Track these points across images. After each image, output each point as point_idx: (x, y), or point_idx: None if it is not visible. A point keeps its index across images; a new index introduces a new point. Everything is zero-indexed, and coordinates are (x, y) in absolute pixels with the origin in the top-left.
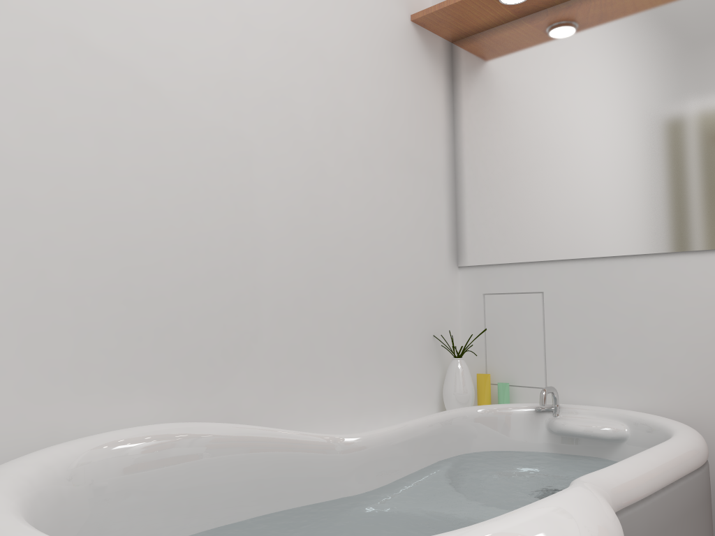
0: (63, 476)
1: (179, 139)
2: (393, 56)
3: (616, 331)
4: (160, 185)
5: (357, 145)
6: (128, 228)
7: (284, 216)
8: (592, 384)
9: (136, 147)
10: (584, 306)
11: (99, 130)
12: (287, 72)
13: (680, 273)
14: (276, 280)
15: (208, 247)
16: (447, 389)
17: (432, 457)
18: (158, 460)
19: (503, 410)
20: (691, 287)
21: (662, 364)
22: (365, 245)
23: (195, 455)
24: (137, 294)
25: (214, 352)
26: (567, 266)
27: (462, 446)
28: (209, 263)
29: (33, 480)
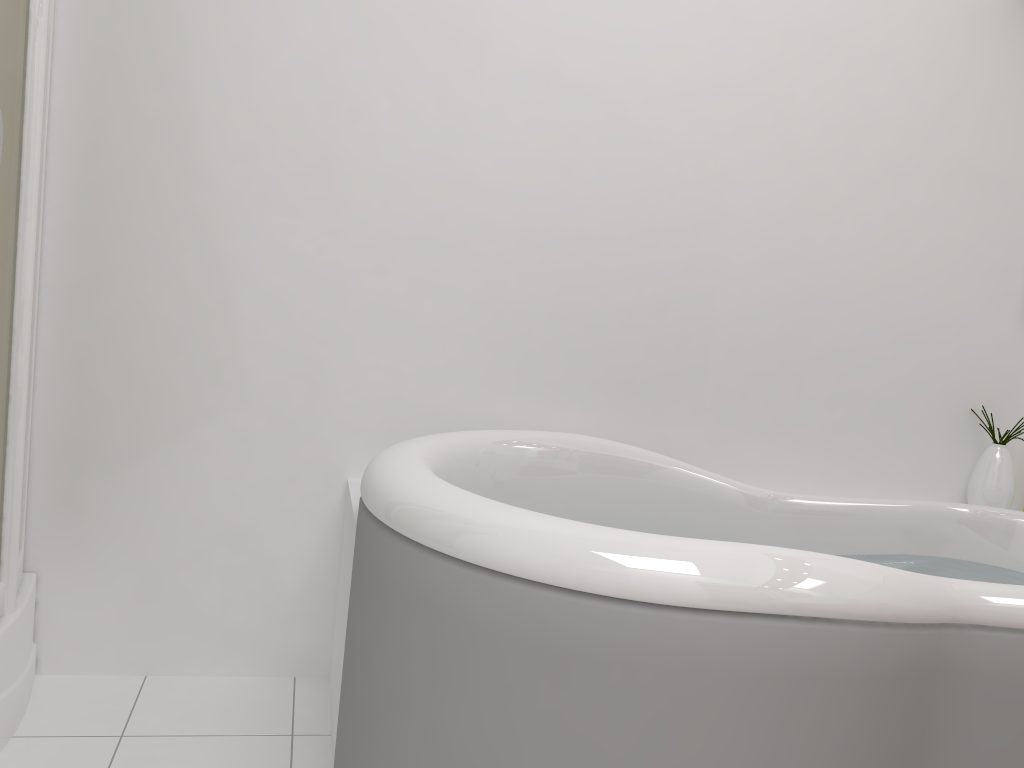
0: (482, 453)
1: (641, 162)
2: (968, 29)
3: None
4: (615, 210)
5: (881, 157)
6: (579, 251)
7: (757, 244)
8: None
9: (595, 172)
10: None
11: (562, 158)
12: (787, 74)
13: None
14: (737, 314)
15: (659, 273)
16: (972, 480)
17: (892, 547)
18: (568, 464)
19: None
20: None
21: None
22: (872, 283)
23: (604, 469)
24: (580, 313)
25: (652, 379)
26: None
27: (949, 548)
28: (659, 290)
29: (455, 447)
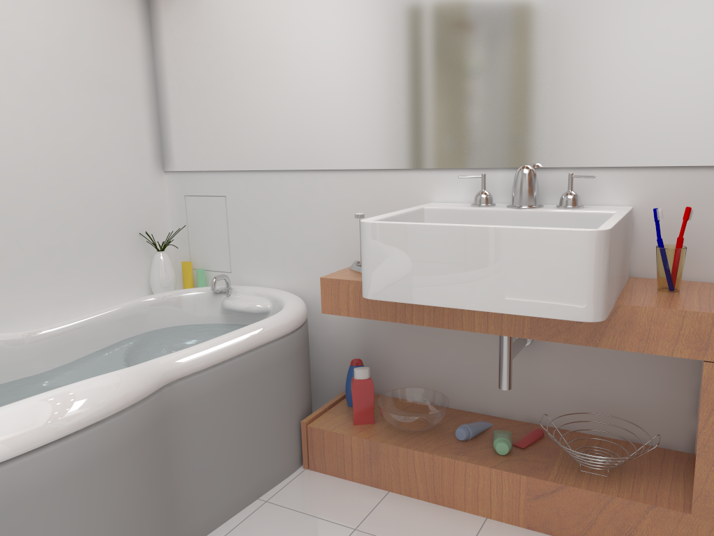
0: None
1: None
2: None
3: (274, 229)
4: None
5: (35, 74)
6: None
7: None
8: (260, 270)
9: None
10: (253, 208)
11: None
12: None
13: (312, 186)
14: None
15: None
16: (151, 277)
17: (117, 337)
18: None
19: (188, 294)
20: (319, 198)
21: (302, 255)
22: (55, 165)
23: None
24: None
25: None
26: (241, 176)
27: (150, 325)
28: None
29: None
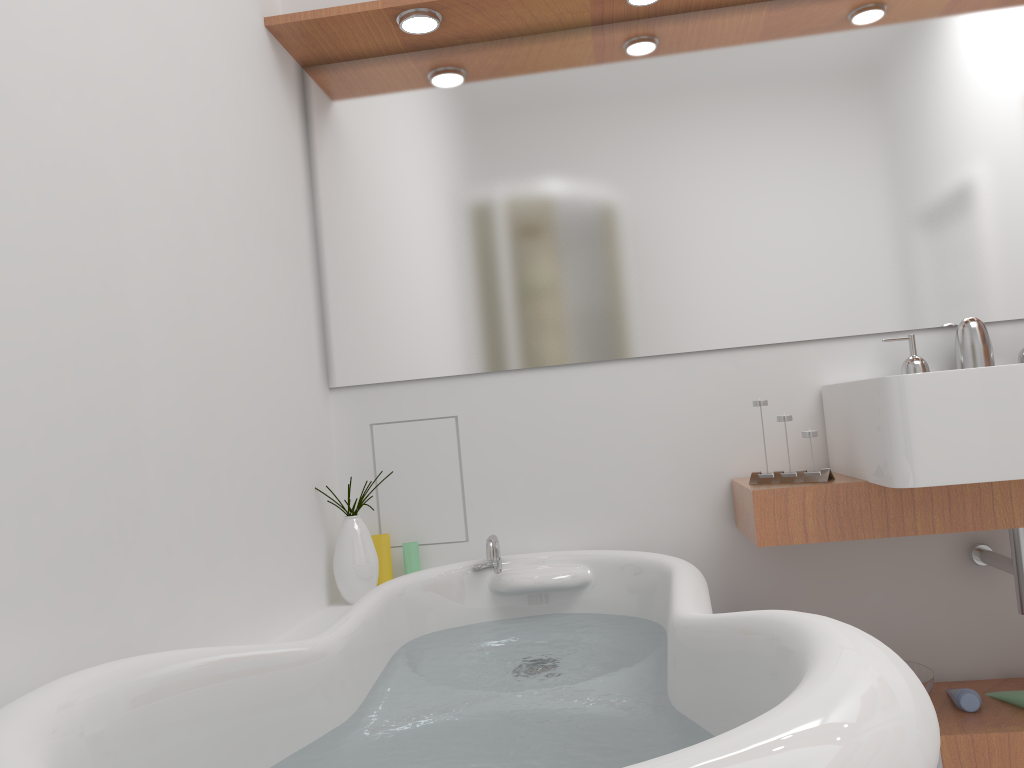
0: None
1: (27, 166)
2: (252, 74)
3: (553, 458)
4: (7, 246)
5: (227, 203)
6: None
7: (160, 309)
8: (527, 527)
9: None
10: (512, 429)
11: None
12: (147, 74)
13: (621, 384)
14: (159, 412)
15: (76, 358)
16: (344, 561)
17: (386, 653)
18: (111, 730)
19: (437, 576)
20: (634, 399)
21: (608, 491)
22: (245, 356)
23: (151, 711)
24: None
25: (96, 539)
26: (487, 381)
27: (403, 632)
28: (80, 386)
29: None
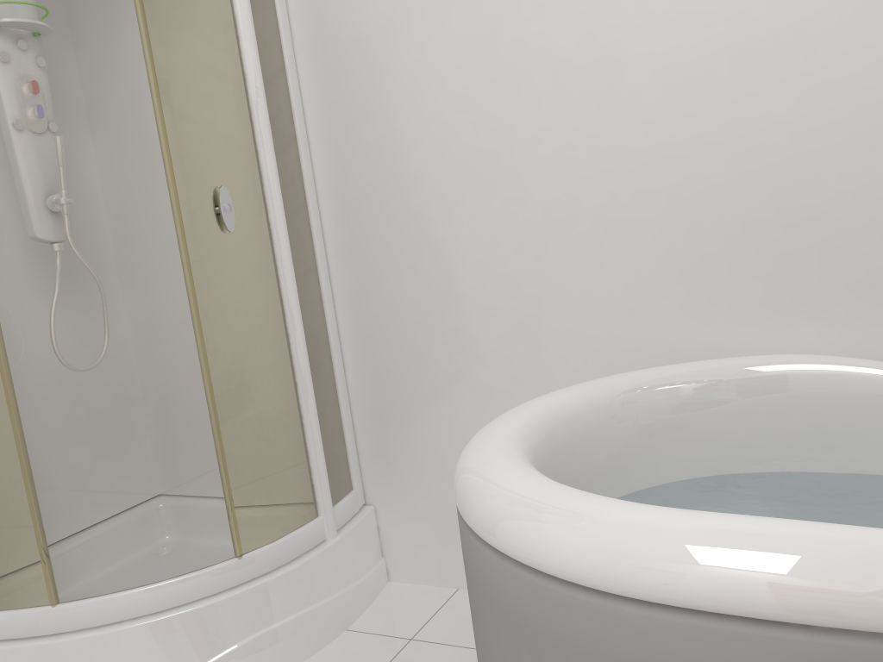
0: (661, 390)
1: (836, 15)
2: None
3: None
4: (812, 83)
5: None
6: (775, 144)
7: None
8: None
9: (776, 49)
10: None
11: (730, 49)
12: None
13: None
14: None
15: None
16: None
17: None
18: (783, 391)
19: None
20: None
21: None
22: None
23: (833, 393)
24: (791, 214)
25: None
26: None
27: None
28: None
29: (618, 389)
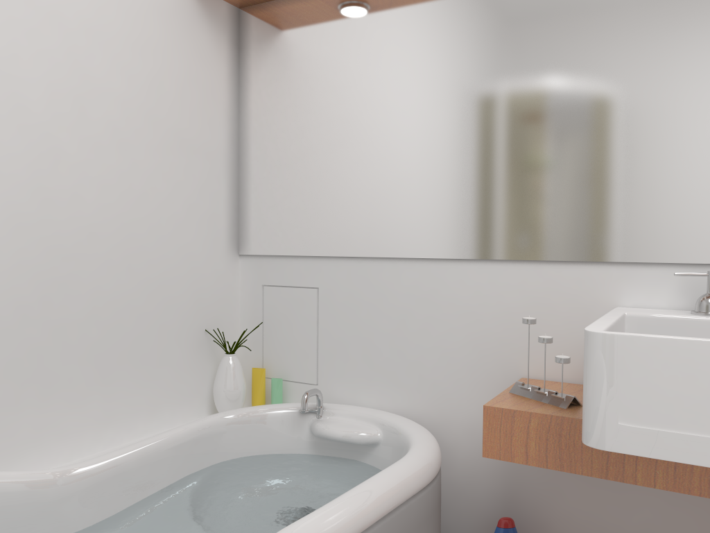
0: None
1: None
2: (161, 21)
3: (382, 333)
4: None
5: (108, 125)
6: None
7: (0, 211)
8: (358, 383)
9: None
10: (355, 305)
11: None
12: (5, 36)
13: (440, 280)
14: None
15: None
16: (216, 387)
17: (178, 473)
18: None
19: (267, 413)
20: (449, 294)
21: (420, 367)
22: (117, 238)
23: None
24: None
25: None
26: (341, 264)
27: (218, 454)
28: None
29: None
